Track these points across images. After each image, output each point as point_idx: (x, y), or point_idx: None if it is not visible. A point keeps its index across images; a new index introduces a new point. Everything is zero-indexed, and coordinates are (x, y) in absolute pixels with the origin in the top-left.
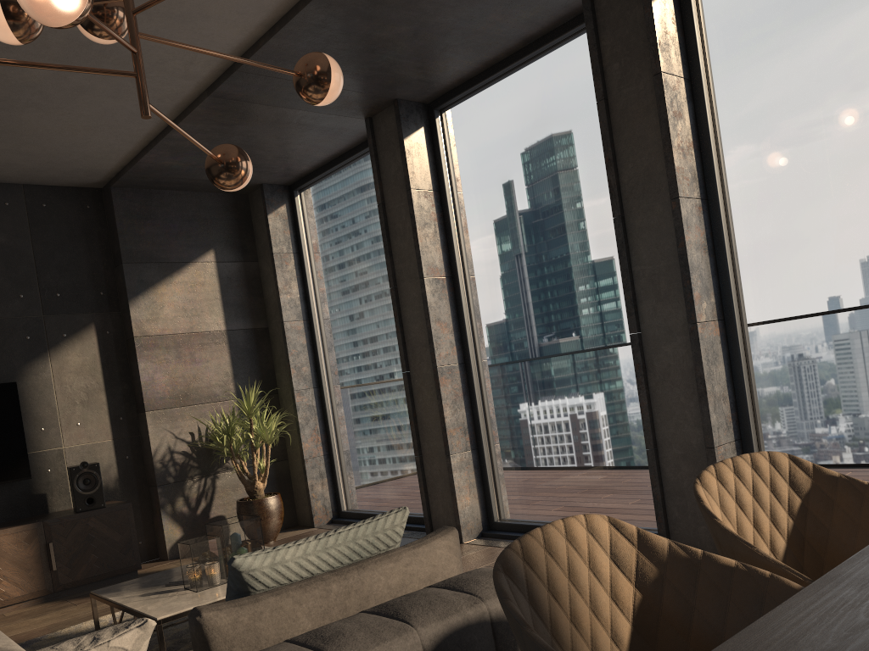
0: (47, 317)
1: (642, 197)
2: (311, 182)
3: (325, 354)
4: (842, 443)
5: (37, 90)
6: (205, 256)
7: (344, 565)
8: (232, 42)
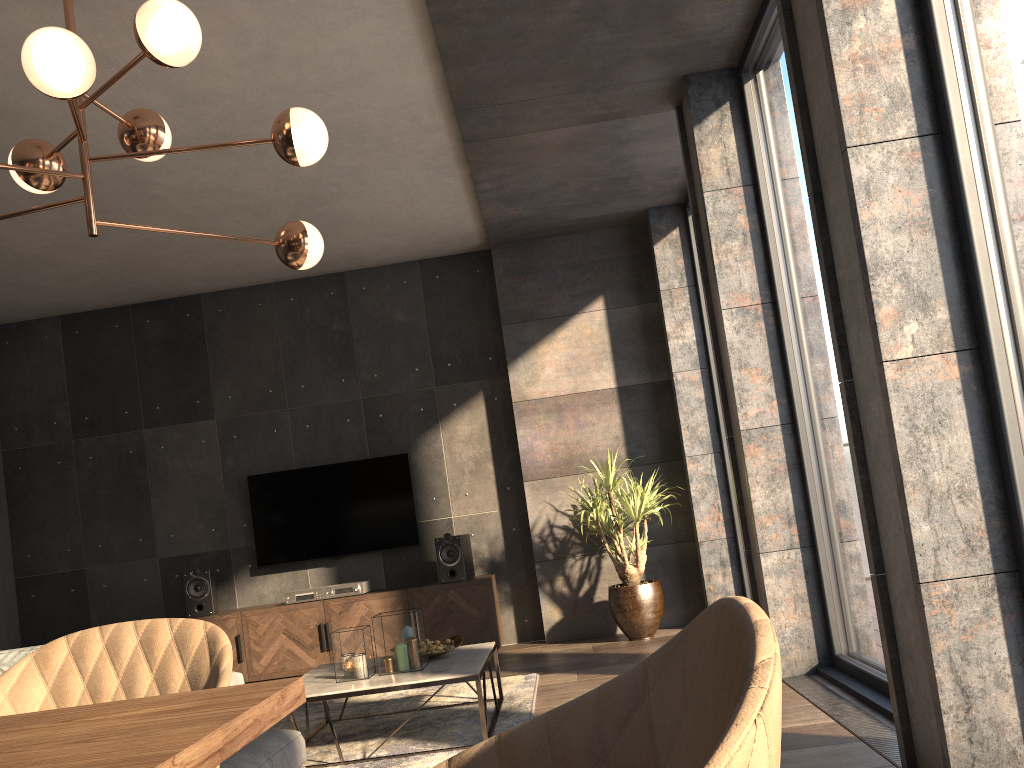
0: (439, 388)
1: (830, 155)
2: None
3: None
4: None
5: (325, 182)
6: (593, 304)
7: None
8: (425, 86)
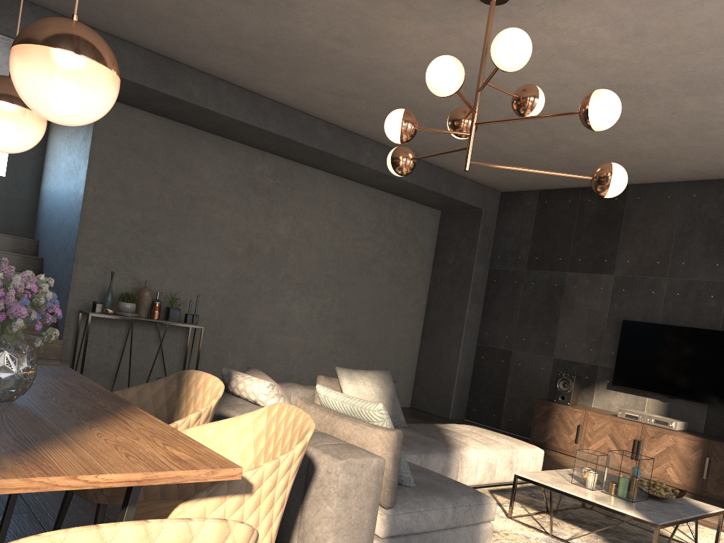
0: None
1: None
2: None
3: None
4: None
5: (710, 114)
6: None
7: (349, 416)
8: None
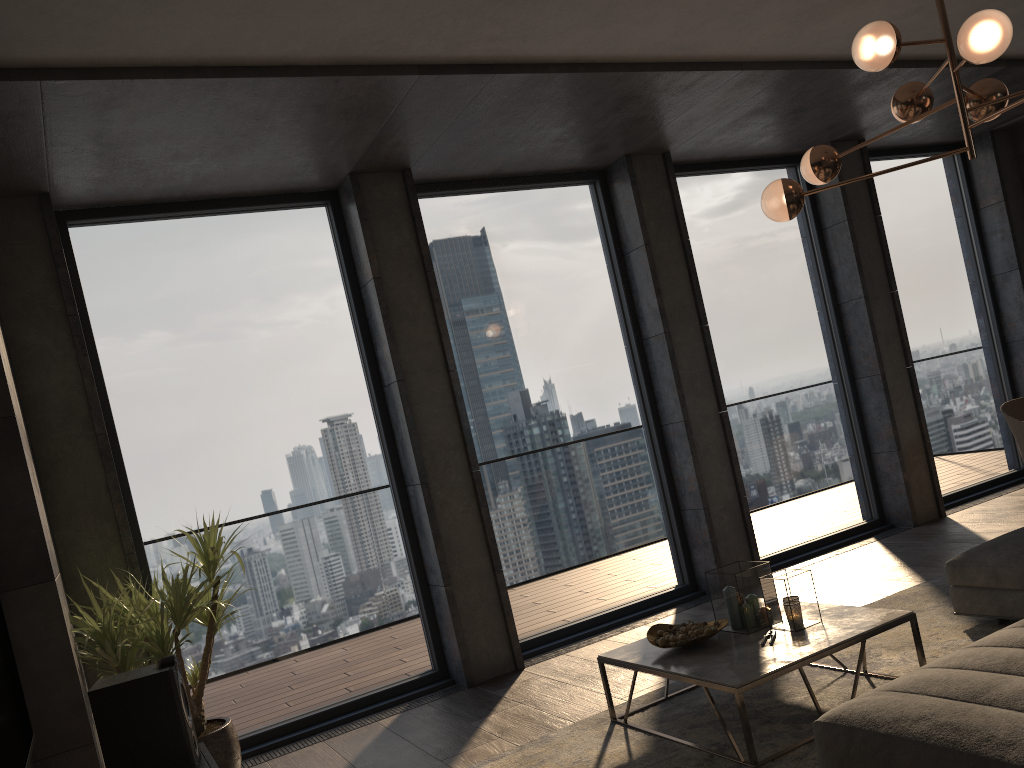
0: None
1: (679, 321)
2: (116, 219)
3: (143, 495)
4: (766, 489)
5: None
6: None
7: None
8: (541, 51)
